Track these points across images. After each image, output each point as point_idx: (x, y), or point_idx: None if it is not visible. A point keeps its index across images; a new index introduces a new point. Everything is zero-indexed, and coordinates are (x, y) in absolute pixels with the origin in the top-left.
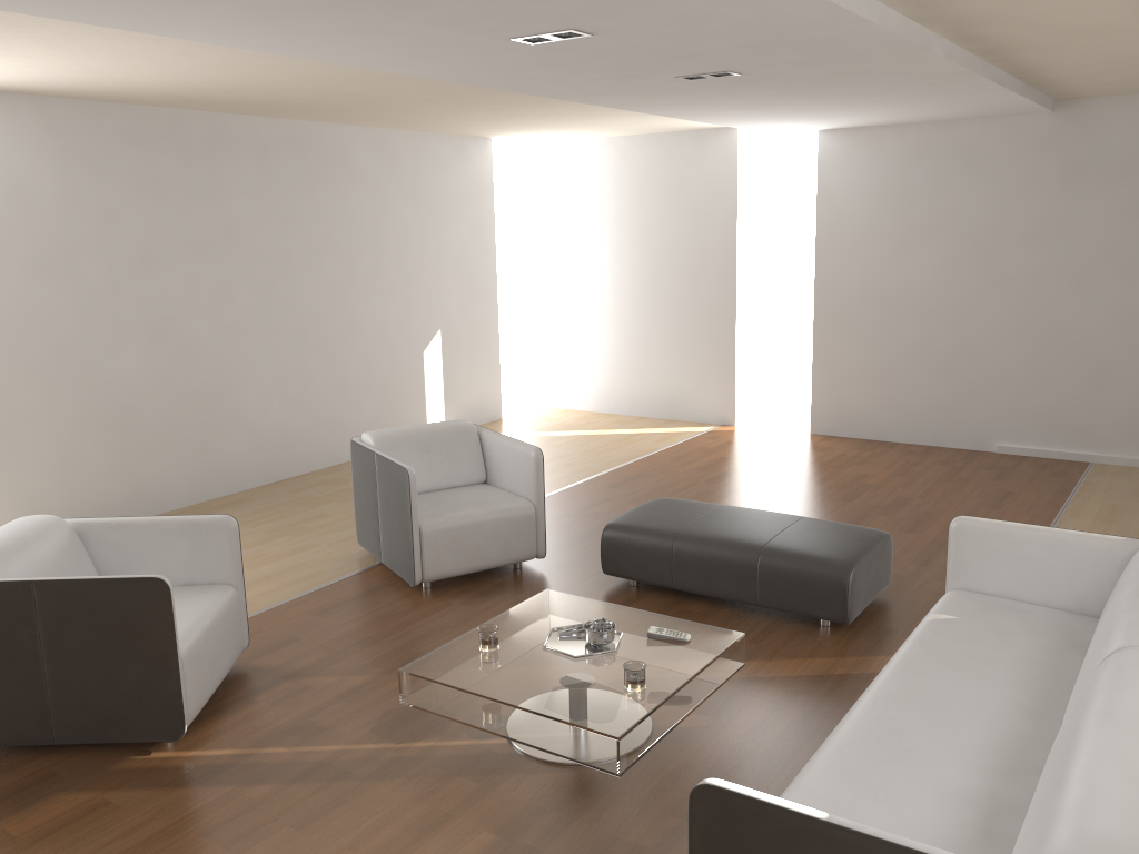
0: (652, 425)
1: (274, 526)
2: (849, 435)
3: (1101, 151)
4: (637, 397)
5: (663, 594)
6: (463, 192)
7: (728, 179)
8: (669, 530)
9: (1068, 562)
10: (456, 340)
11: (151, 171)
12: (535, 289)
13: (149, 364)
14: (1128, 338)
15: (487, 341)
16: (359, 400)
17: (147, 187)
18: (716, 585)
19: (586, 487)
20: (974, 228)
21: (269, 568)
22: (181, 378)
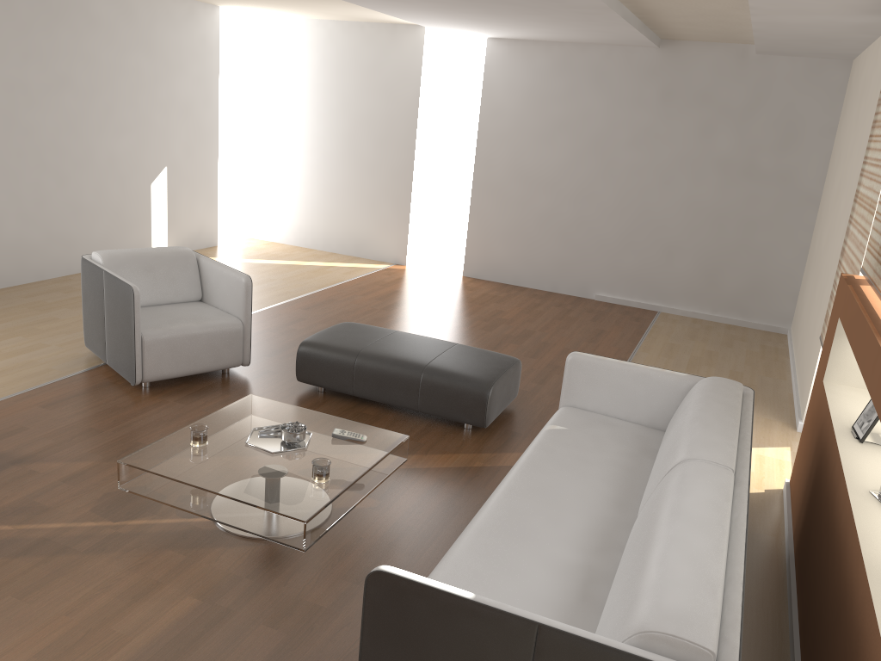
0: (341, 260)
1: (7, 326)
2: (491, 279)
3: (688, 83)
4: (331, 237)
5: (344, 399)
6: (192, 50)
7: (414, 68)
8: (352, 349)
9: (647, 390)
10: (180, 177)
11: None
12: (251, 140)
13: None
14: (692, 223)
15: (208, 180)
16: (91, 221)
17: None
18: (387, 394)
19: (286, 308)
20: (595, 130)
21: (1, 364)
22: None
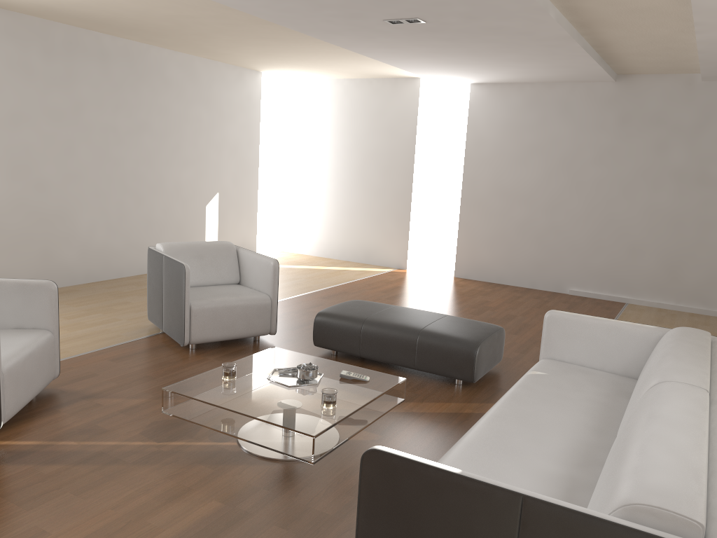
0: (353, 266)
1: (91, 307)
2: (478, 279)
3: (643, 108)
4: (345, 248)
5: (353, 360)
6: (240, 104)
7: (412, 111)
8: (359, 317)
9: (619, 341)
10: (229, 201)
11: (23, 59)
12: (284, 174)
13: (11, 191)
14: (653, 226)
15: (249, 204)
16: (160, 233)
17: (19, 69)
18: (389, 354)
19: (307, 297)
20: (563, 151)
21: (83, 331)
22: (34, 203)
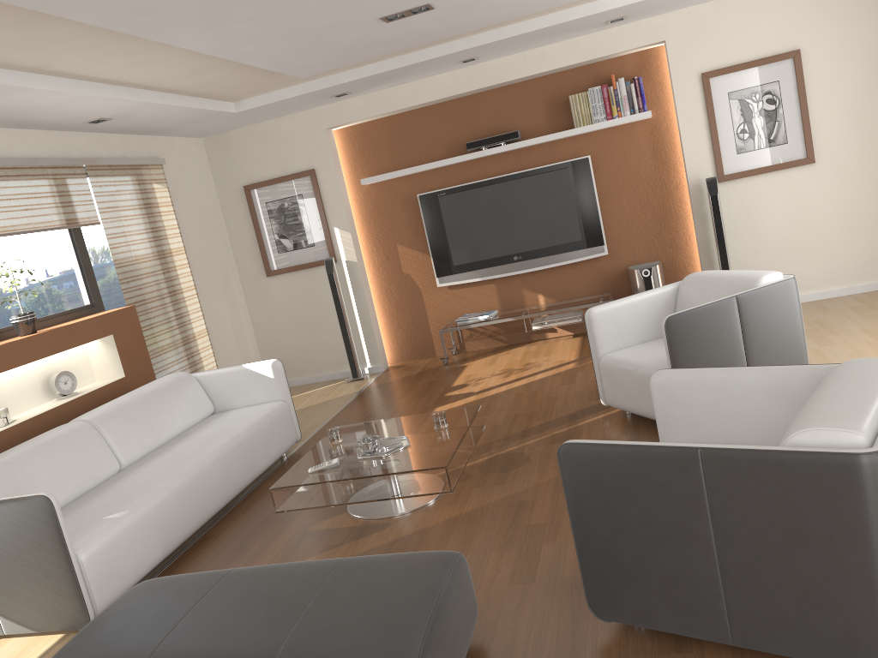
0: None
1: None
2: None
3: None
4: None
5: None
6: None
7: None
8: (359, 557)
9: None
10: None
11: None
12: None
13: None
14: None
15: None
16: None
17: None
18: None
19: None
20: None
21: None
22: None
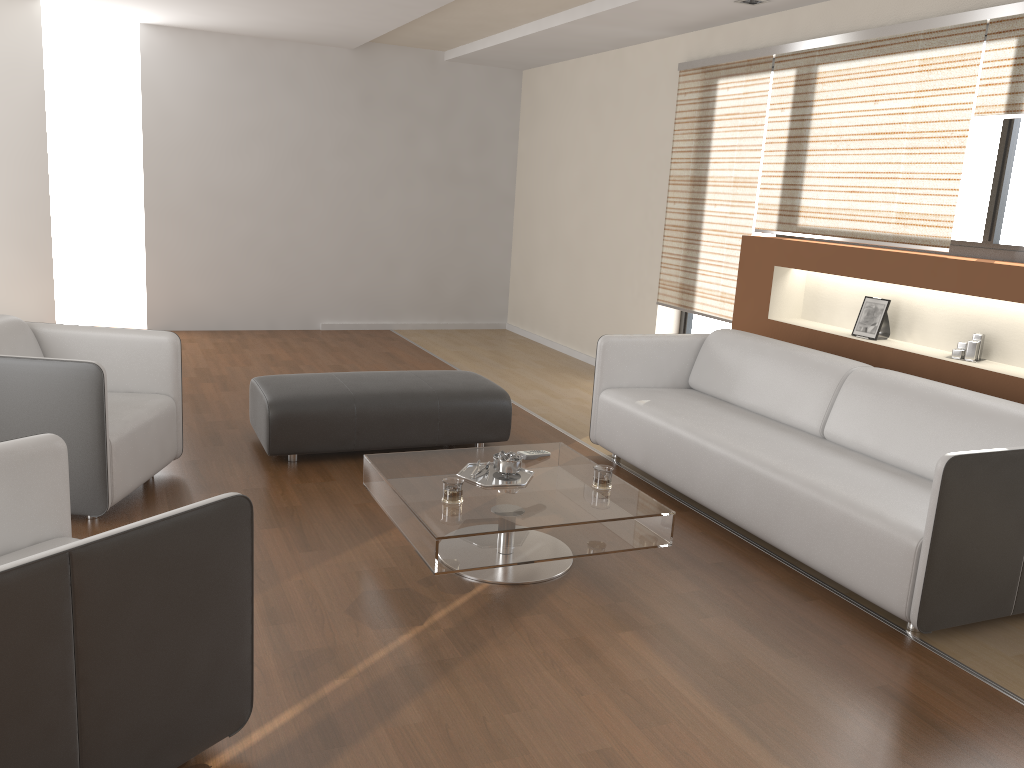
0: None
1: None
2: (189, 328)
3: (386, 87)
4: None
5: (333, 460)
6: None
7: (30, 57)
8: (342, 396)
9: (668, 355)
10: None
11: None
12: None
13: None
14: (409, 233)
15: None
16: None
17: None
18: (401, 435)
19: None
20: (295, 138)
21: None
22: None
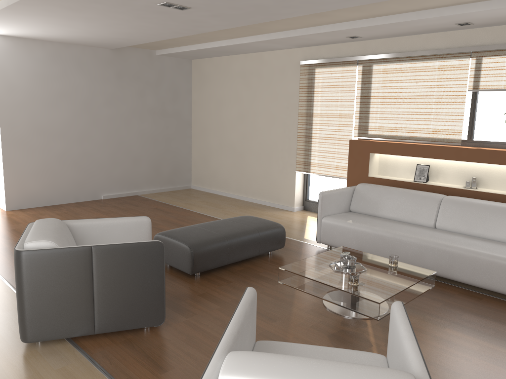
0: None
1: None
2: (30, 206)
3: (129, 69)
4: None
5: (216, 271)
6: None
7: None
8: (219, 237)
9: (343, 197)
10: None
11: None
12: None
13: None
14: (143, 144)
15: None
16: None
17: None
18: (245, 253)
19: (3, 263)
20: (84, 97)
21: None
22: None
